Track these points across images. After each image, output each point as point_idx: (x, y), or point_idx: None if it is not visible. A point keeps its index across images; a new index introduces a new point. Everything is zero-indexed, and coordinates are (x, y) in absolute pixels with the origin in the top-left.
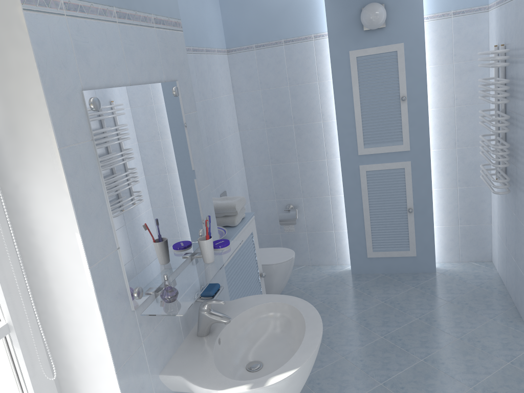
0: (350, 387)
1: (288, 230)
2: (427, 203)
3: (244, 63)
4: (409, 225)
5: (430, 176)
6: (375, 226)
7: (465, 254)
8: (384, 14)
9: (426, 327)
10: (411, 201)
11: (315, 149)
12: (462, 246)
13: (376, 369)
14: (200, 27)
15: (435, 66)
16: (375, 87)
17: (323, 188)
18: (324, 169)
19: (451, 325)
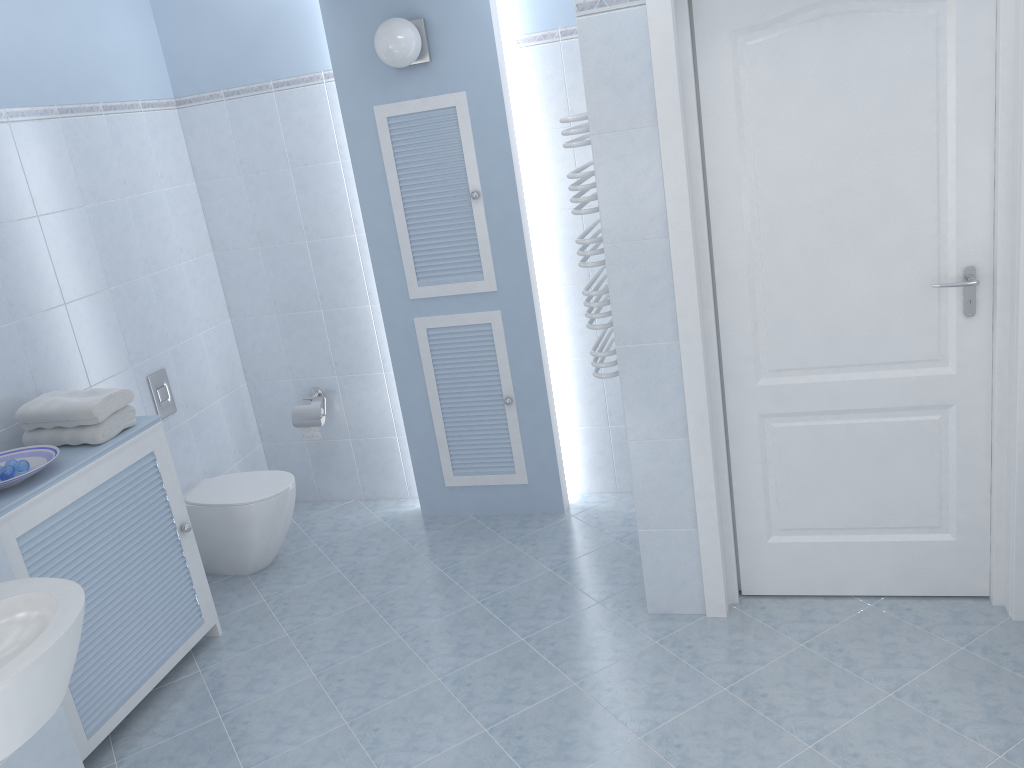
0: (294, 728)
1: (310, 435)
2: (536, 388)
3: (209, 125)
4: (509, 427)
5: (536, 338)
6: (453, 430)
7: (626, 477)
8: (411, 39)
9: (483, 618)
10: (509, 383)
11: (349, 285)
12: (619, 464)
13: (355, 696)
14: (86, 66)
15: (540, 132)
16: (426, 174)
17: (370, 357)
18: (369, 323)
19: (527, 614)
